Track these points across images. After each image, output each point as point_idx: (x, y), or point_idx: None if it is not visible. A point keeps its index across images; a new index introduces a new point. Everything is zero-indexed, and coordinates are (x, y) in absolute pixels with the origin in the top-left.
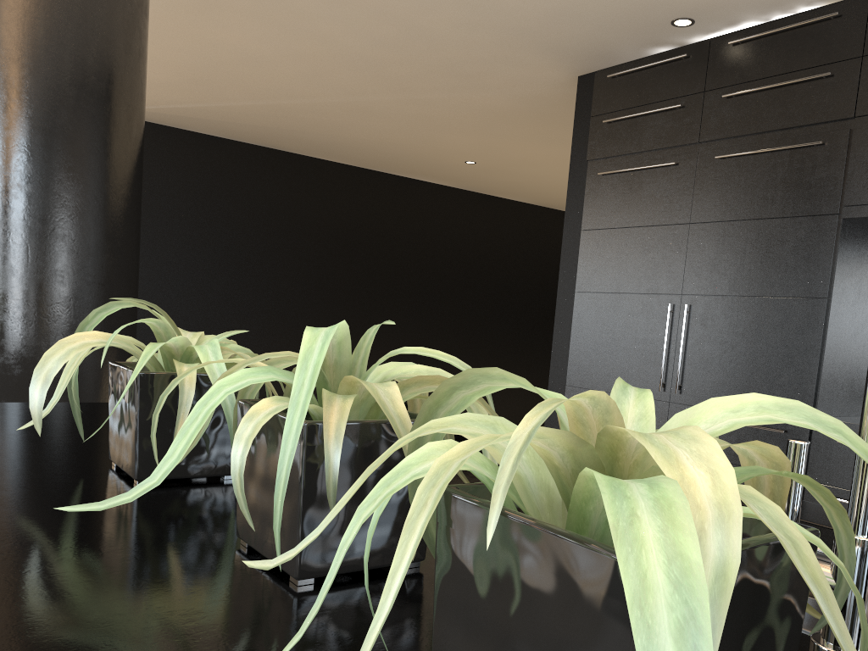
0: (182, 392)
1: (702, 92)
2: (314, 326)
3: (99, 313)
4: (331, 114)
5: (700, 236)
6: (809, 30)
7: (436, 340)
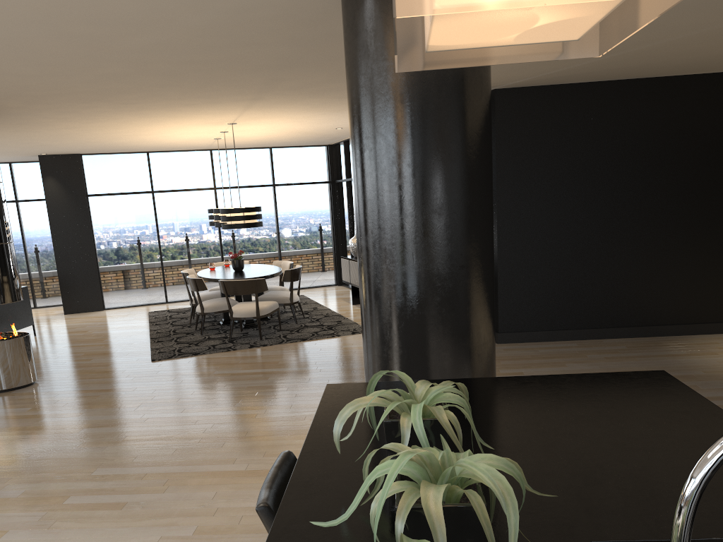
0: (403, 435)
1: None
2: (688, 231)
3: (377, 375)
4: (686, 44)
5: None
6: None
7: None
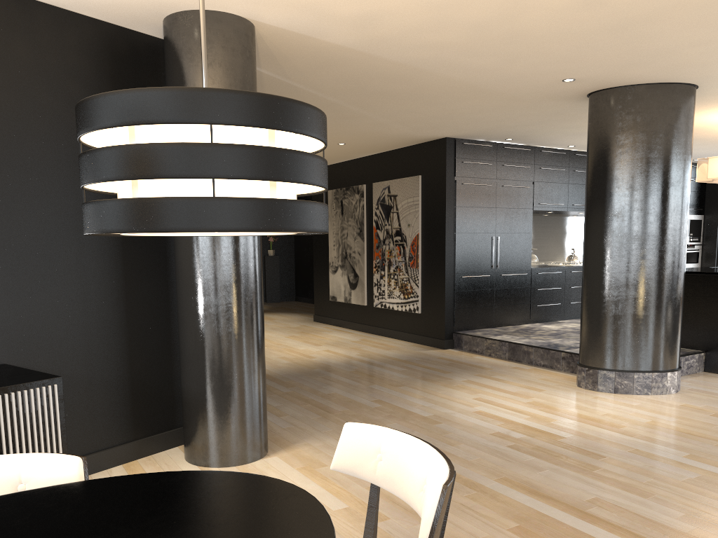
0: None
1: (496, 161)
2: None
3: None
4: (332, 113)
5: (499, 212)
6: (522, 151)
7: None
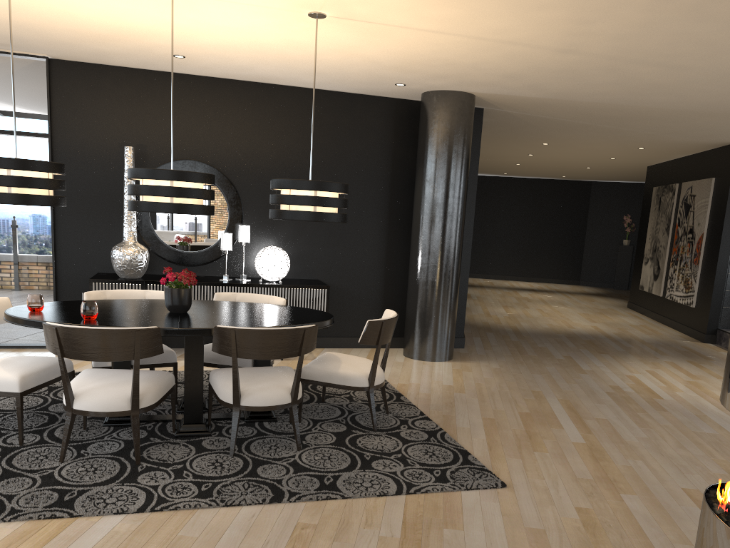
0: None
1: None
2: None
3: None
4: (596, 130)
5: None
6: None
7: None
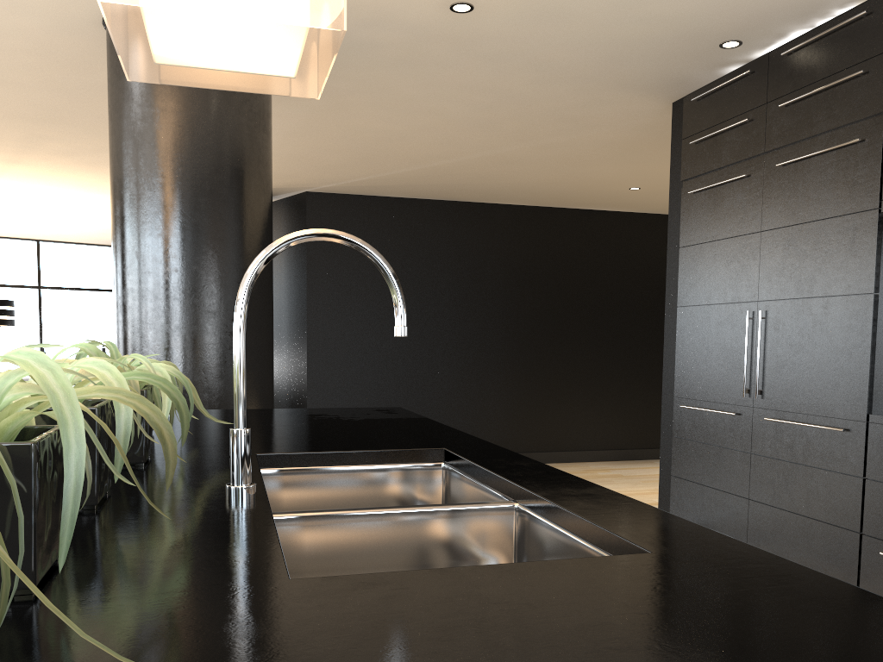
0: None
1: (764, 104)
2: (501, 357)
3: None
4: (482, 166)
5: (769, 243)
6: (846, 30)
7: (626, 363)
